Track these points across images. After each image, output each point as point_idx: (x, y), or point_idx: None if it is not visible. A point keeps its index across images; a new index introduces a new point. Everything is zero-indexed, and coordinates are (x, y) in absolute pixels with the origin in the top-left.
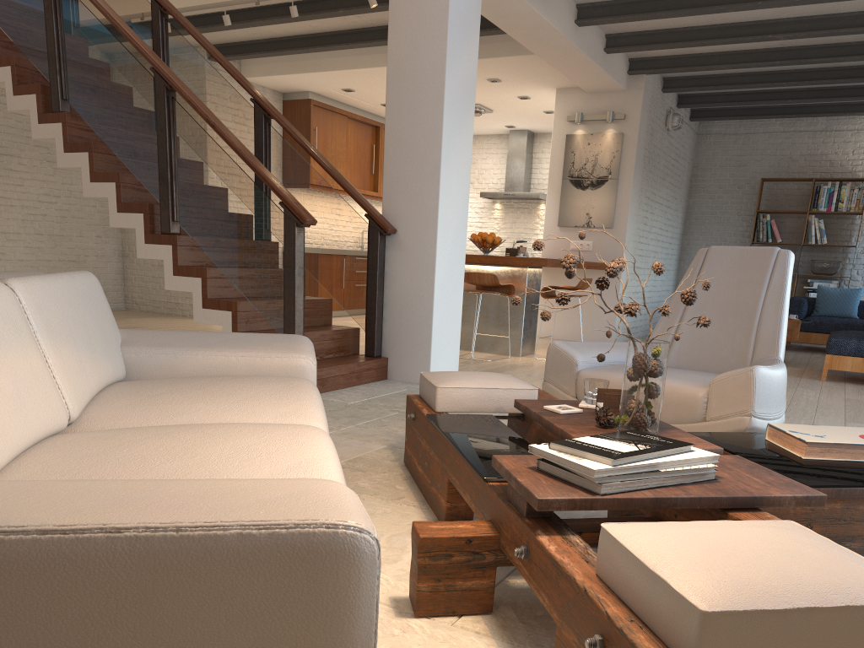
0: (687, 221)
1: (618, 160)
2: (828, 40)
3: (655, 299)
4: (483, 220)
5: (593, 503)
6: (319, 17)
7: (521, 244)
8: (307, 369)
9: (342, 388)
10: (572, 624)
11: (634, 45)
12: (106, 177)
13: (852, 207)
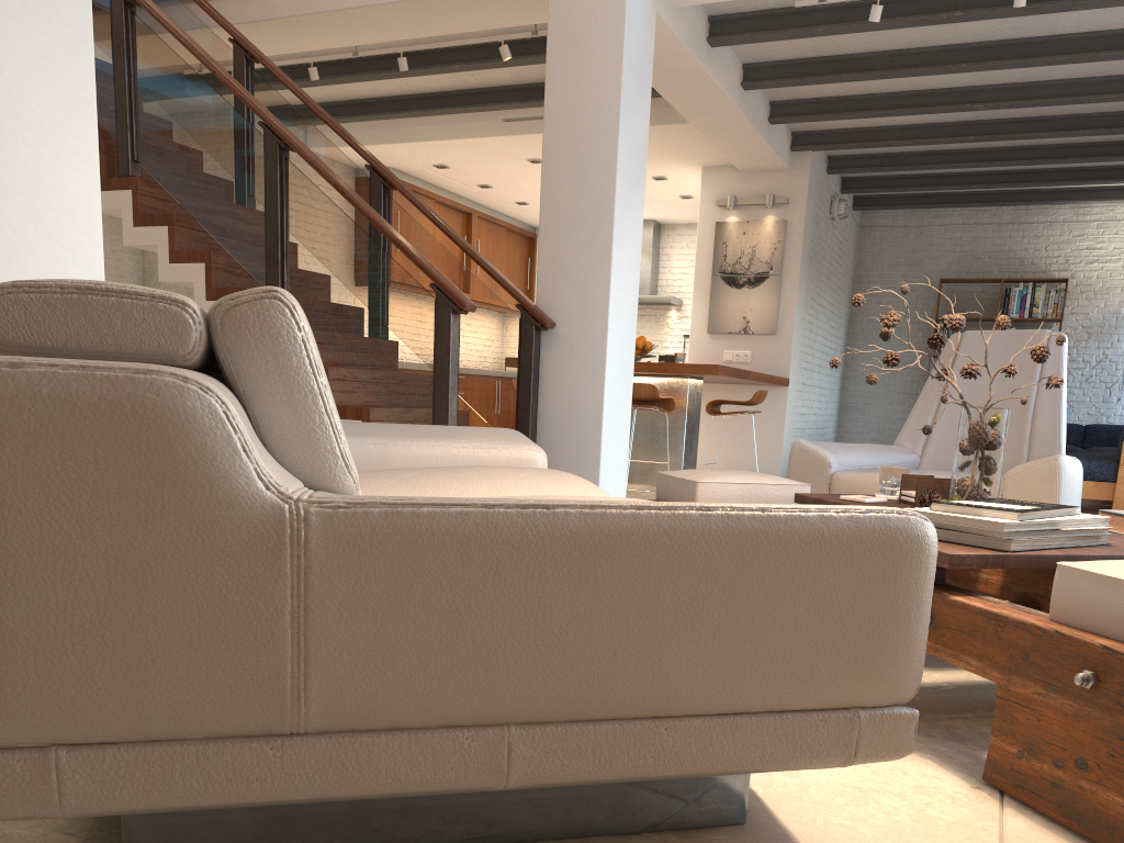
0: (850, 331)
1: (780, 253)
2: (1030, 113)
3: (819, 424)
4: None
5: (1005, 560)
6: (427, 73)
7: (646, 359)
8: (539, 464)
9: None
10: (1031, 674)
11: (805, 115)
12: (192, 257)
13: (1049, 312)
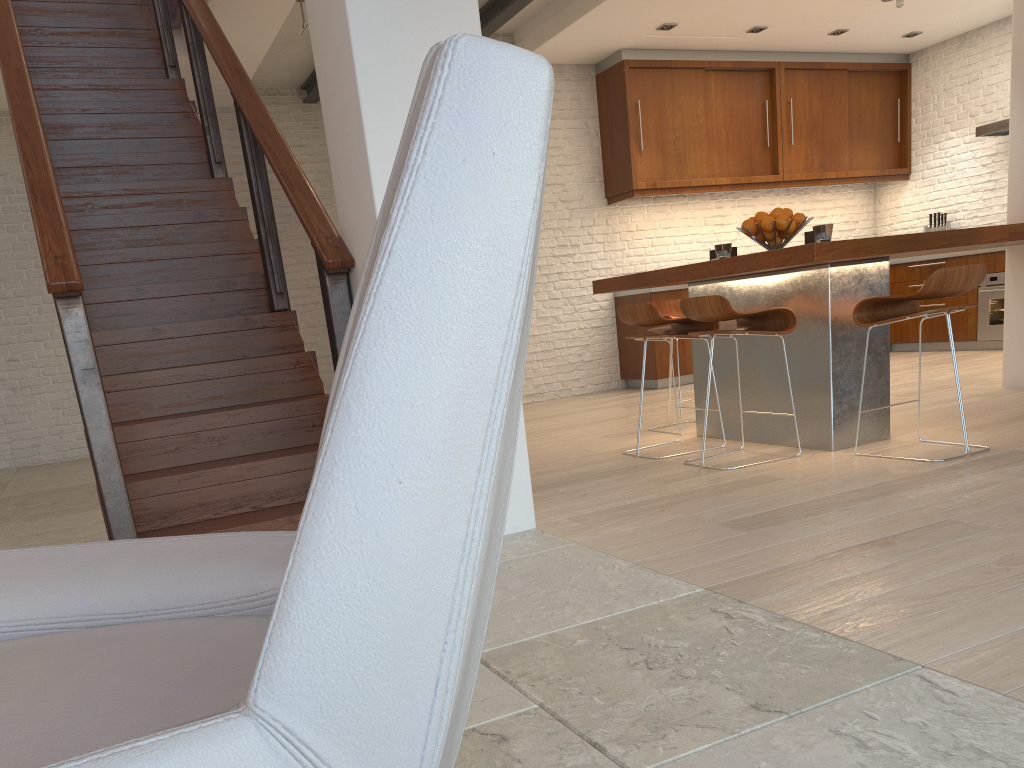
0: None
1: None
2: None
3: None
4: (997, 176)
5: None
6: None
7: None
8: None
9: None
10: None
11: None
12: None
13: None
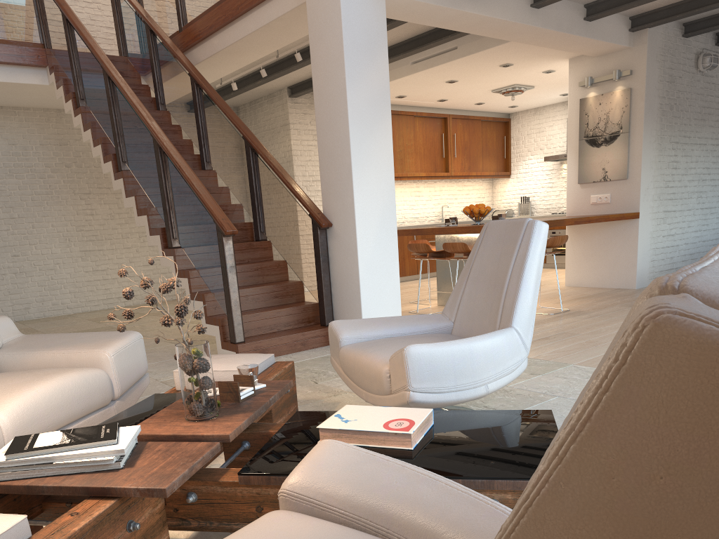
0: None
1: (627, 114)
2: None
3: (708, 237)
4: (553, 180)
5: None
6: None
7: None
8: (104, 360)
9: (286, 354)
10: None
11: (610, 9)
12: (143, 212)
13: None
